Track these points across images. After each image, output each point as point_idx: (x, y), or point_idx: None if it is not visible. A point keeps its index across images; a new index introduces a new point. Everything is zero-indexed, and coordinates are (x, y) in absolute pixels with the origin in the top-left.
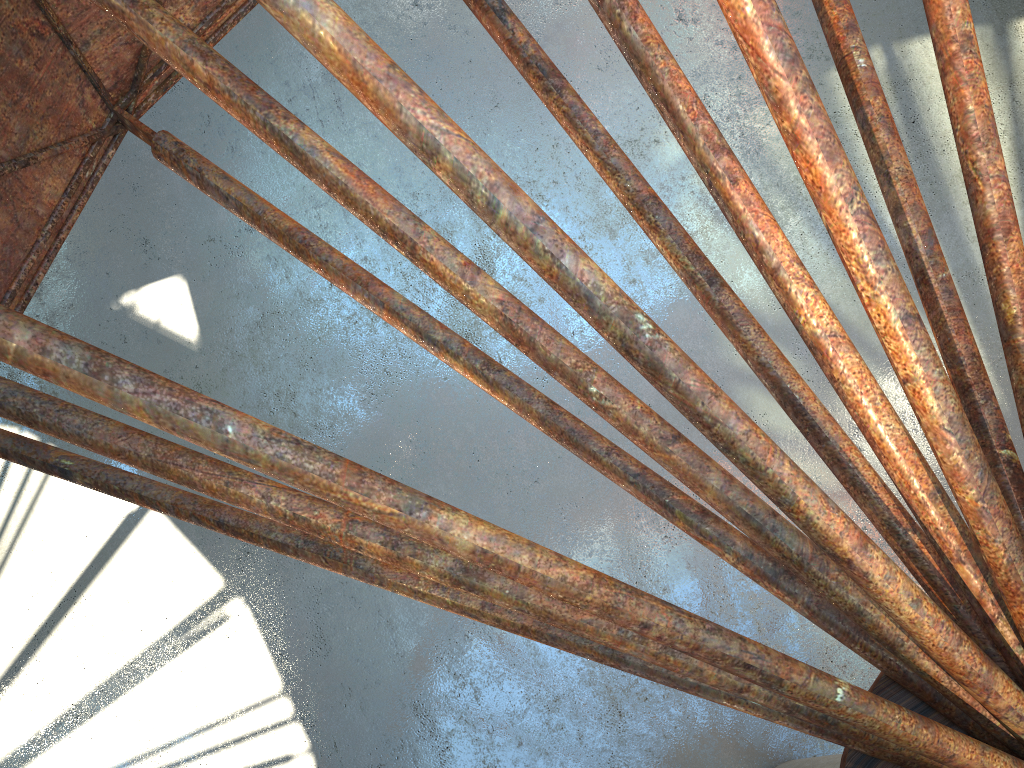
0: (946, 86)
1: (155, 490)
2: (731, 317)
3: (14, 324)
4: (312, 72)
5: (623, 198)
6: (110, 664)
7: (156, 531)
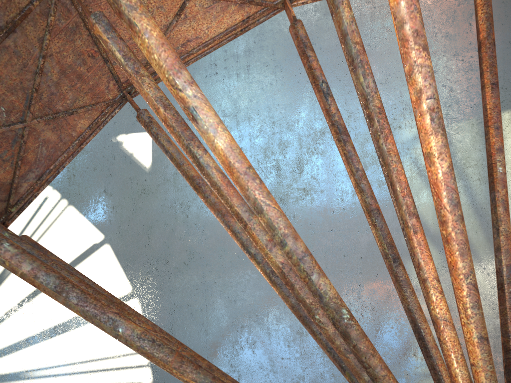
0: None
1: None
2: (400, 281)
3: (23, 261)
4: (239, 48)
5: (362, 204)
6: (66, 315)
7: (105, 255)
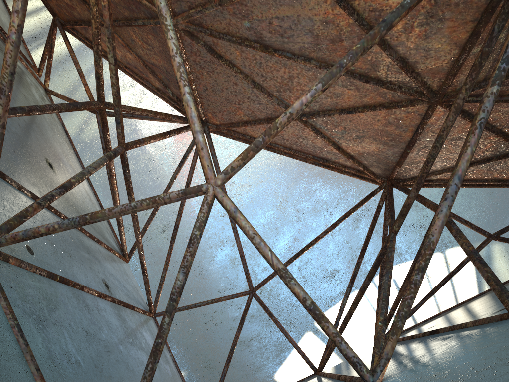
0: None
1: None
2: None
3: None
4: None
5: None
6: None
7: (286, 374)
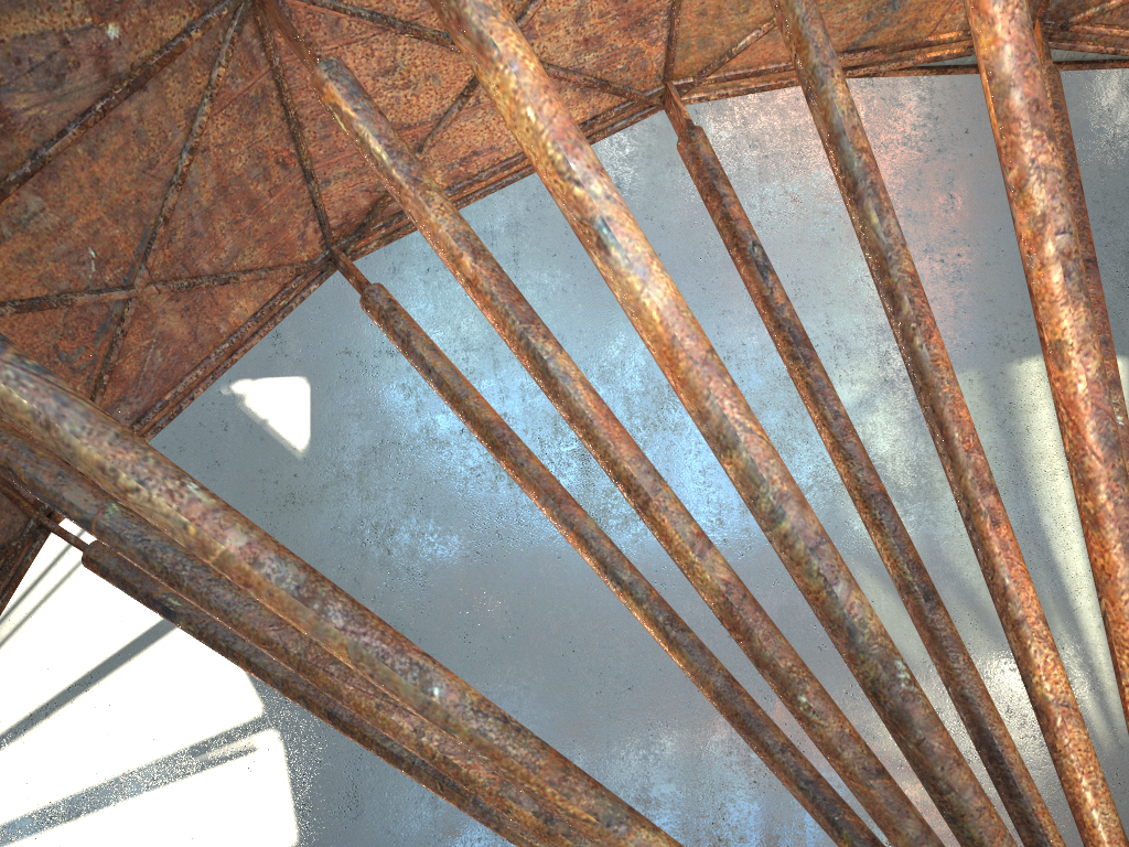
0: None
1: (267, 659)
2: (941, 639)
3: (230, 525)
4: (496, 220)
5: (850, 485)
6: (107, 767)
7: None
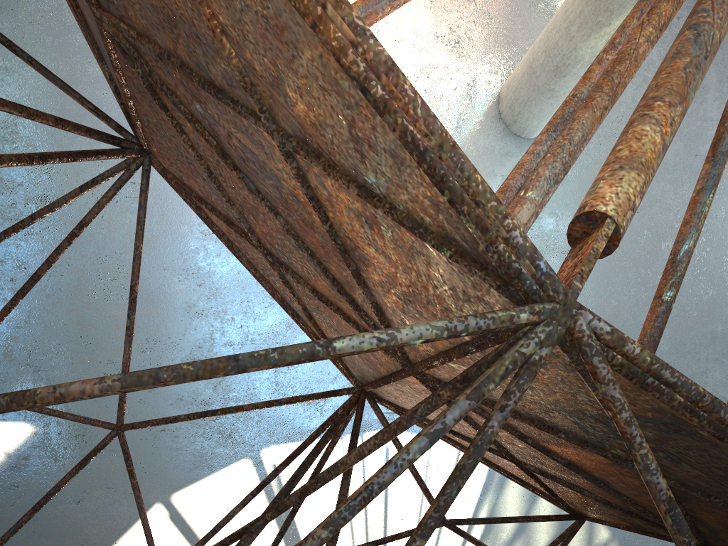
0: None
1: None
2: None
3: None
4: None
5: None
6: None
7: (191, 500)
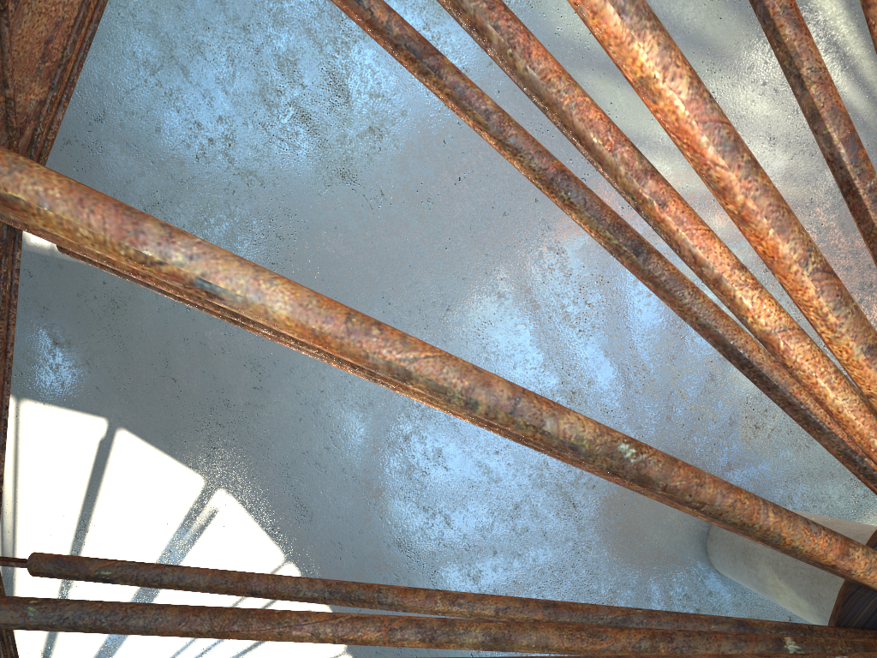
0: (870, 19)
1: (189, 579)
2: (663, 284)
3: None
4: None
5: (529, 177)
6: None
7: (129, 450)
